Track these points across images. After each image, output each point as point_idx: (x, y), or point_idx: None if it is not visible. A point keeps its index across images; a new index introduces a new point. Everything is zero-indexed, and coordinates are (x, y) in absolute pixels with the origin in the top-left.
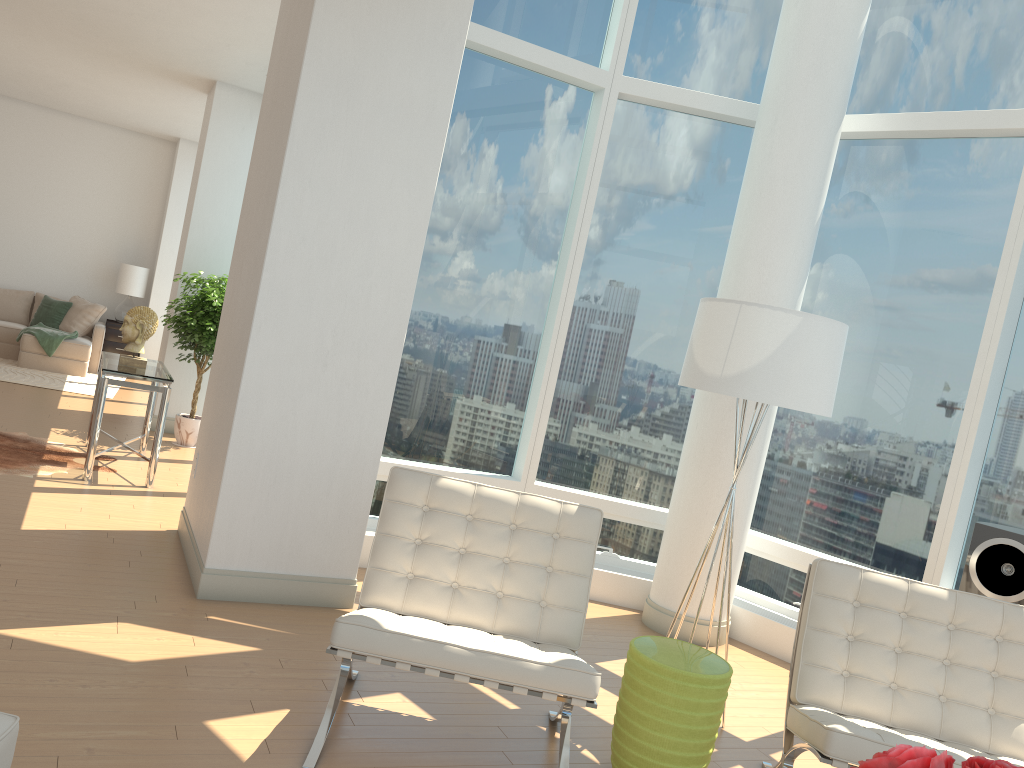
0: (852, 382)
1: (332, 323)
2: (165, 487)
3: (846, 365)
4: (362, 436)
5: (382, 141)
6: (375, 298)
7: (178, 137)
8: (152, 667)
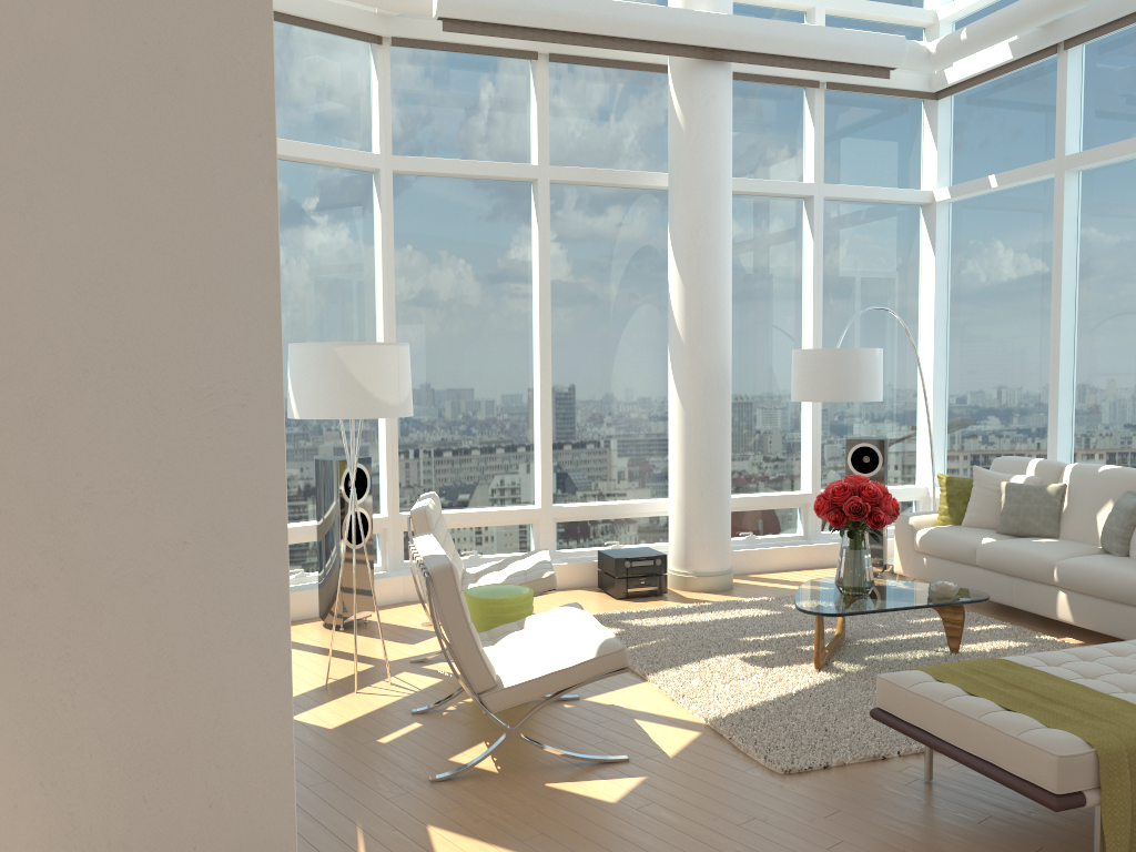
0: None
1: None
2: None
3: None
4: None
5: None
6: None
7: None
8: (548, 851)
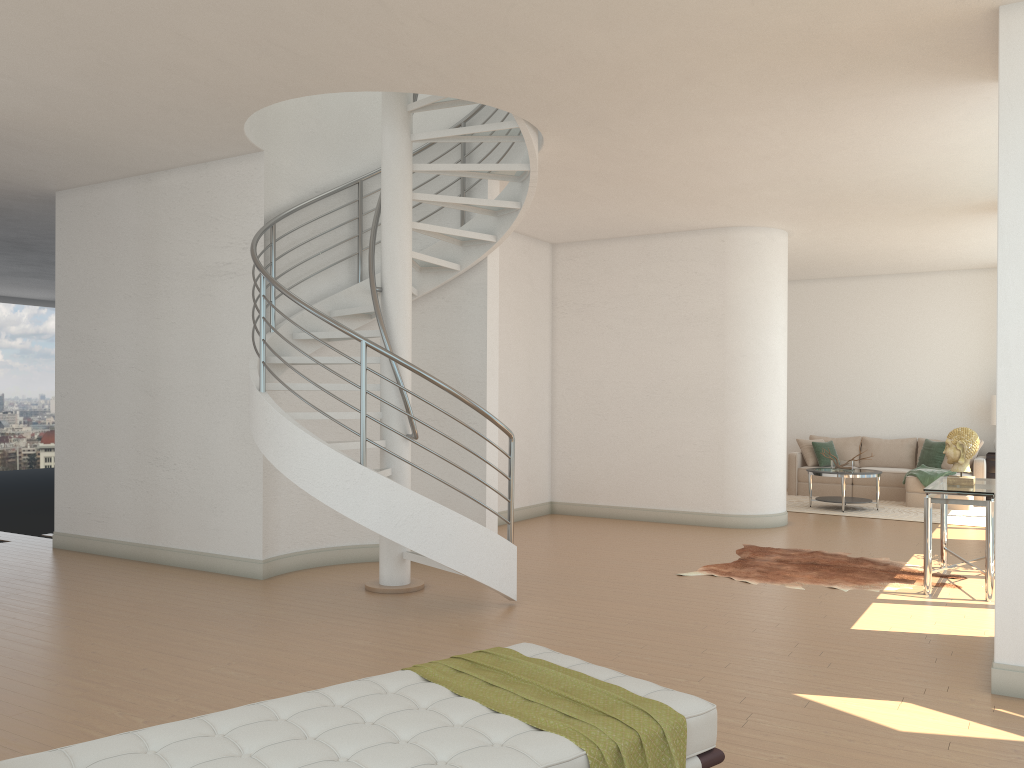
0: None
1: None
2: None
3: None
4: None
5: None
6: None
7: None
8: (916, 737)
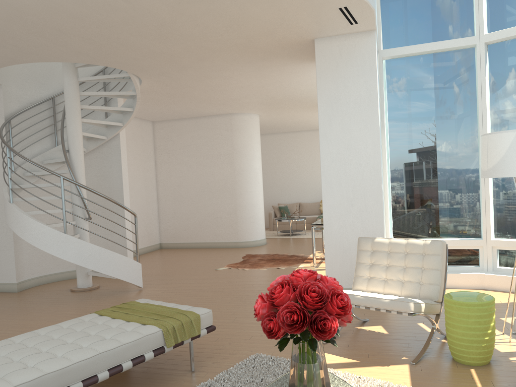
0: None
1: (350, 188)
2: None
3: None
4: (374, 229)
5: (352, 115)
6: (365, 174)
7: None
8: None
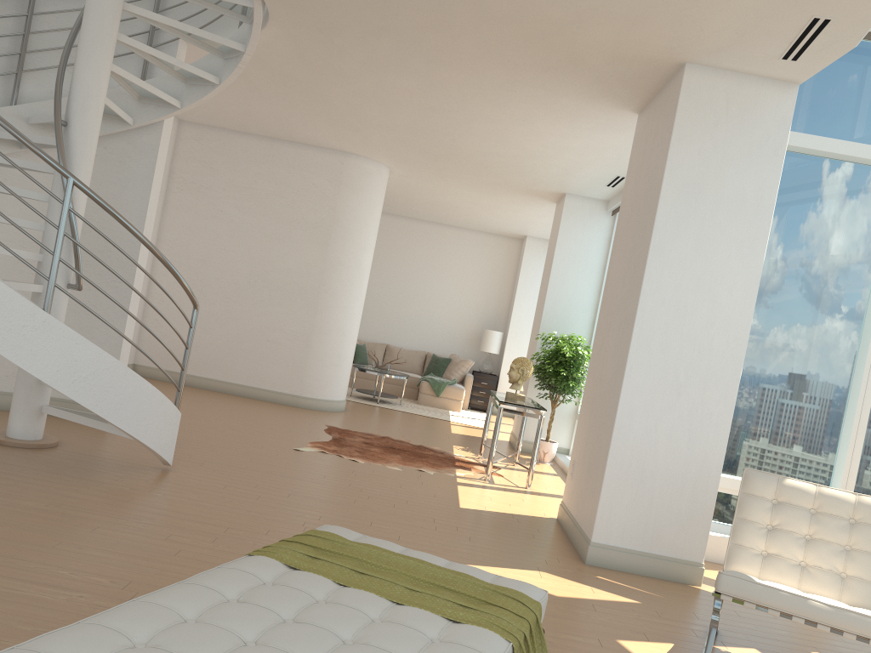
0: None
1: (684, 363)
2: (538, 489)
3: None
4: (707, 449)
5: (721, 227)
6: (717, 343)
7: (525, 235)
8: (570, 601)
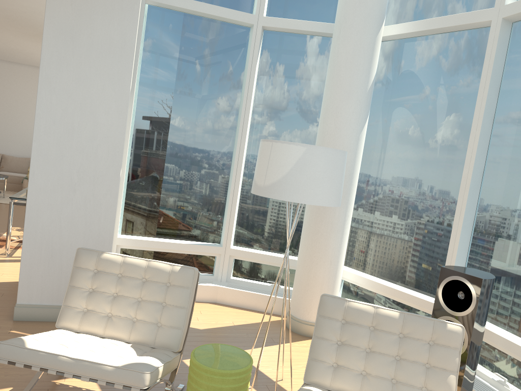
0: (402, 182)
1: (76, 167)
2: None
3: (398, 172)
4: (101, 228)
5: (95, 64)
6: (100, 152)
7: None
8: None
